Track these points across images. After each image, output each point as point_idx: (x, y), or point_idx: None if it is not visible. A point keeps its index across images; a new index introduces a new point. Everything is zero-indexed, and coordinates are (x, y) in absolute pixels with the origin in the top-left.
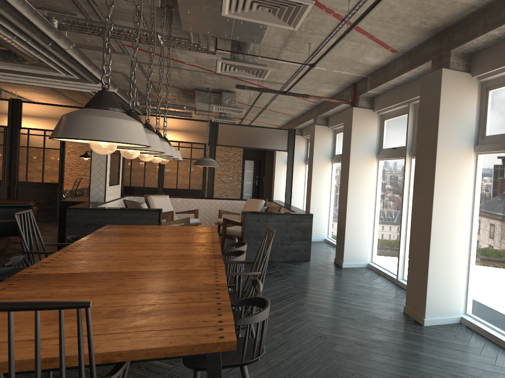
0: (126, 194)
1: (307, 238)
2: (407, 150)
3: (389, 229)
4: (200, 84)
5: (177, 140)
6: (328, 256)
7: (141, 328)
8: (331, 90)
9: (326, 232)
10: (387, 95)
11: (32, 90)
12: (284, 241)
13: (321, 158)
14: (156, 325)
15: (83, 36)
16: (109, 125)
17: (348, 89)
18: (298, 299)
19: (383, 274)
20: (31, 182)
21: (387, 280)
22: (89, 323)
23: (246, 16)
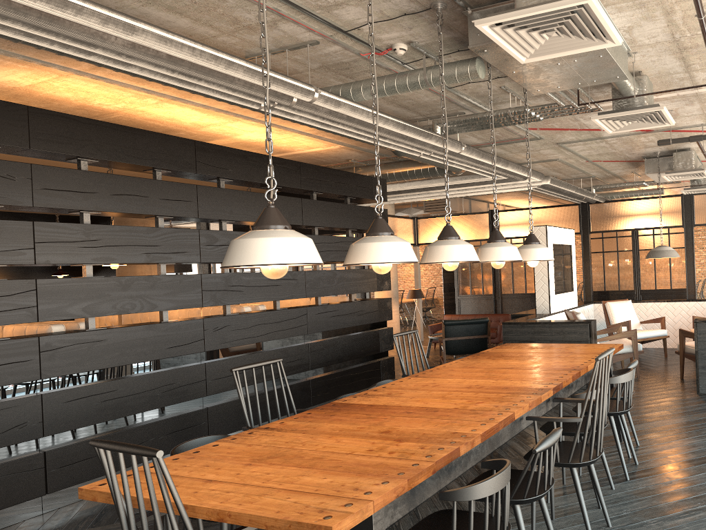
0: (591, 301)
1: None
2: None
3: None
4: (642, 150)
5: (644, 226)
6: None
7: (292, 485)
8: None
9: None
10: None
11: (510, 197)
12: None
13: None
14: (309, 484)
15: (490, 132)
16: (250, 247)
17: None
18: None
19: None
20: (517, 294)
21: None
22: (164, 475)
23: (546, 52)
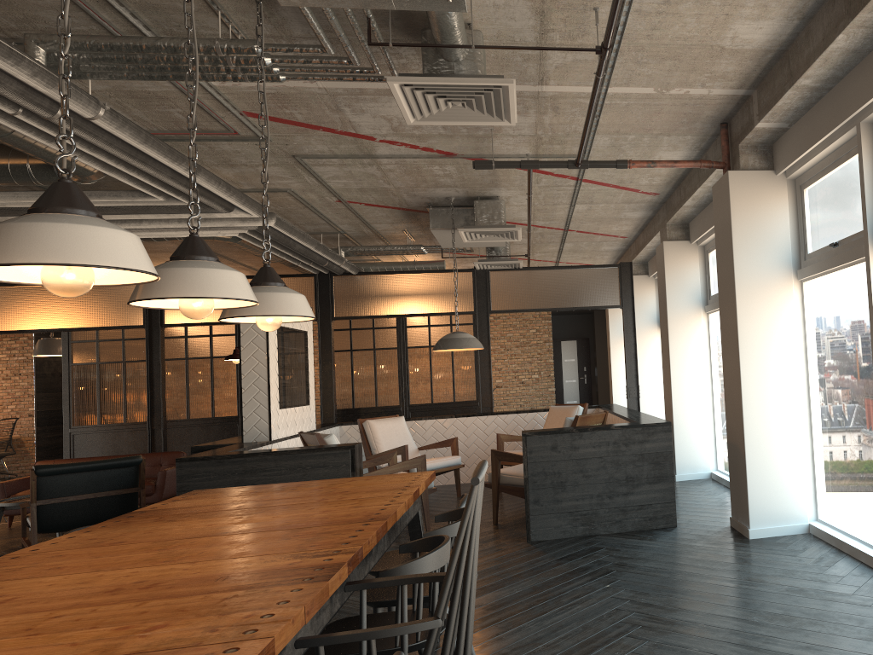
0: (336, 423)
1: (665, 478)
2: (868, 236)
3: (850, 437)
4: (430, 192)
5: (420, 311)
6: (718, 513)
7: None
8: (681, 154)
9: (713, 459)
10: (801, 125)
11: None
12: (615, 488)
13: (684, 306)
14: None
15: (163, 107)
16: None
17: (716, 141)
18: (635, 645)
19: (851, 552)
20: (196, 420)
21: (863, 566)
22: None
23: None
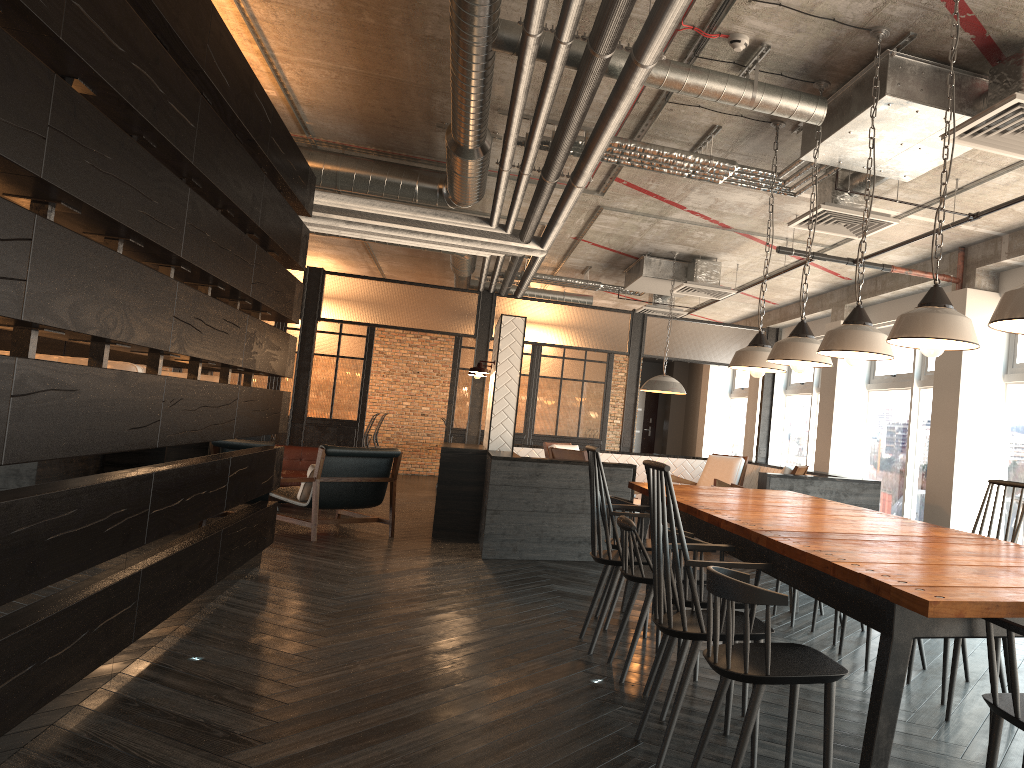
0: None
1: None
2: None
3: None
4: (664, 246)
5: (576, 344)
6: None
7: None
8: (905, 258)
9: None
10: None
11: (327, 253)
12: None
13: (850, 381)
14: None
15: None
16: None
17: (943, 256)
18: None
19: None
20: (312, 419)
21: None
22: None
23: (980, 142)
